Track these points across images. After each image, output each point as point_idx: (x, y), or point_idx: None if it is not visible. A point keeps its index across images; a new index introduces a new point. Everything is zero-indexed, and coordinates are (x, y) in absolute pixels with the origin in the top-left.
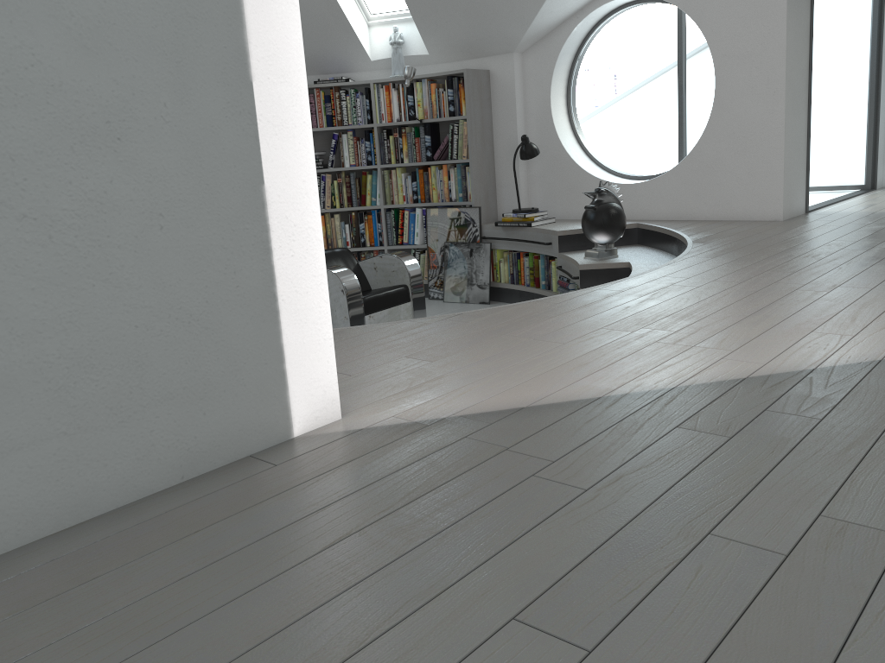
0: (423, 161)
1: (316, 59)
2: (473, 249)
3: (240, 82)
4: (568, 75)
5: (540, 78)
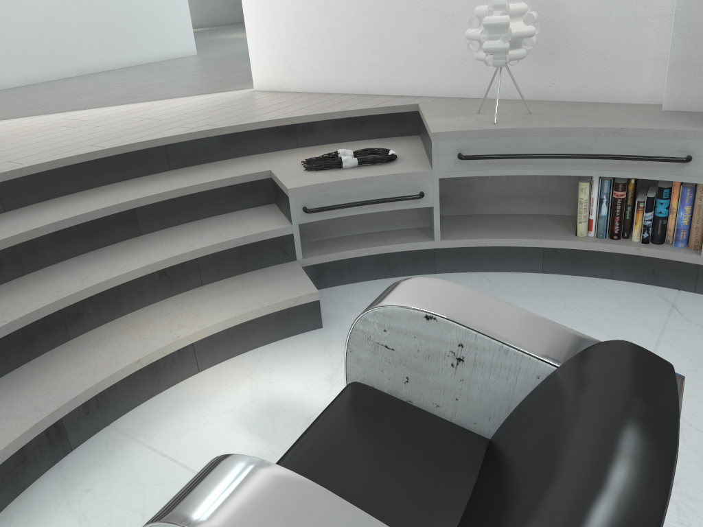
0: None
1: None
2: None
3: None
4: None
5: None
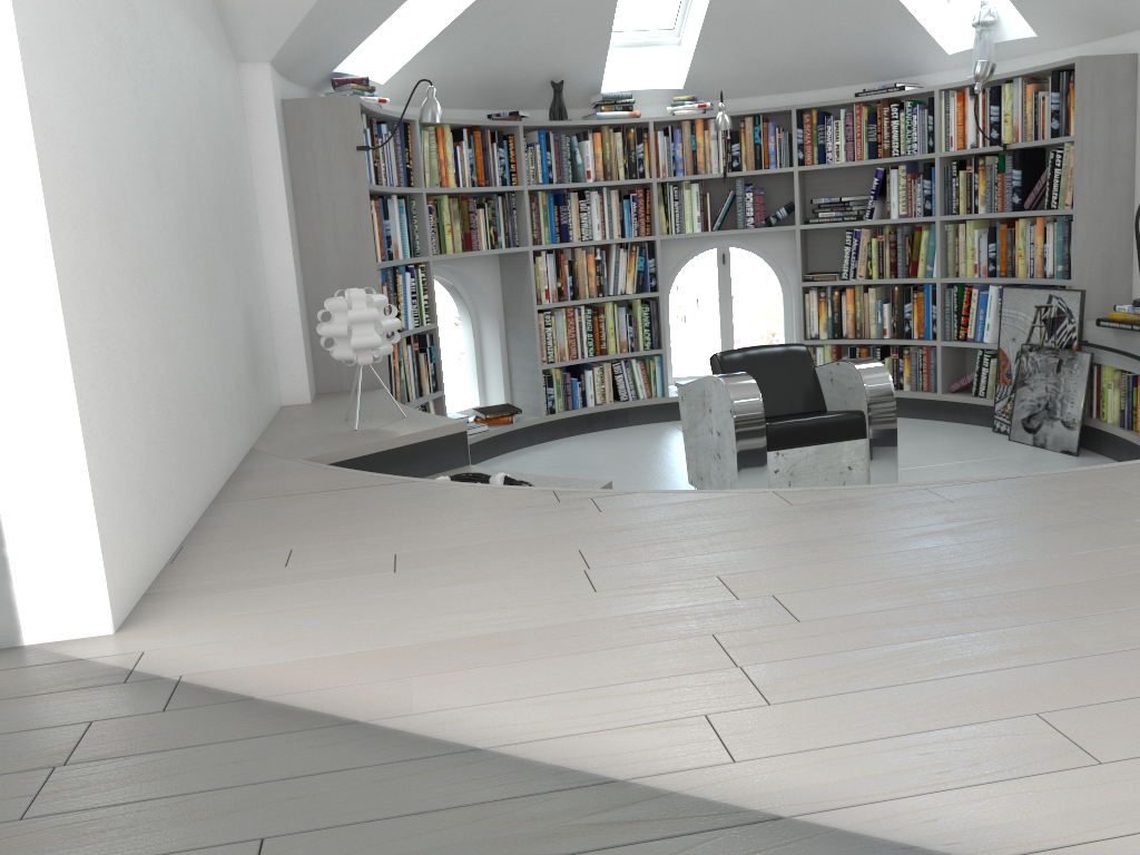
0: (1006, 210)
1: (864, 59)
2: (1062, 361)
3: None
4: None
5: None
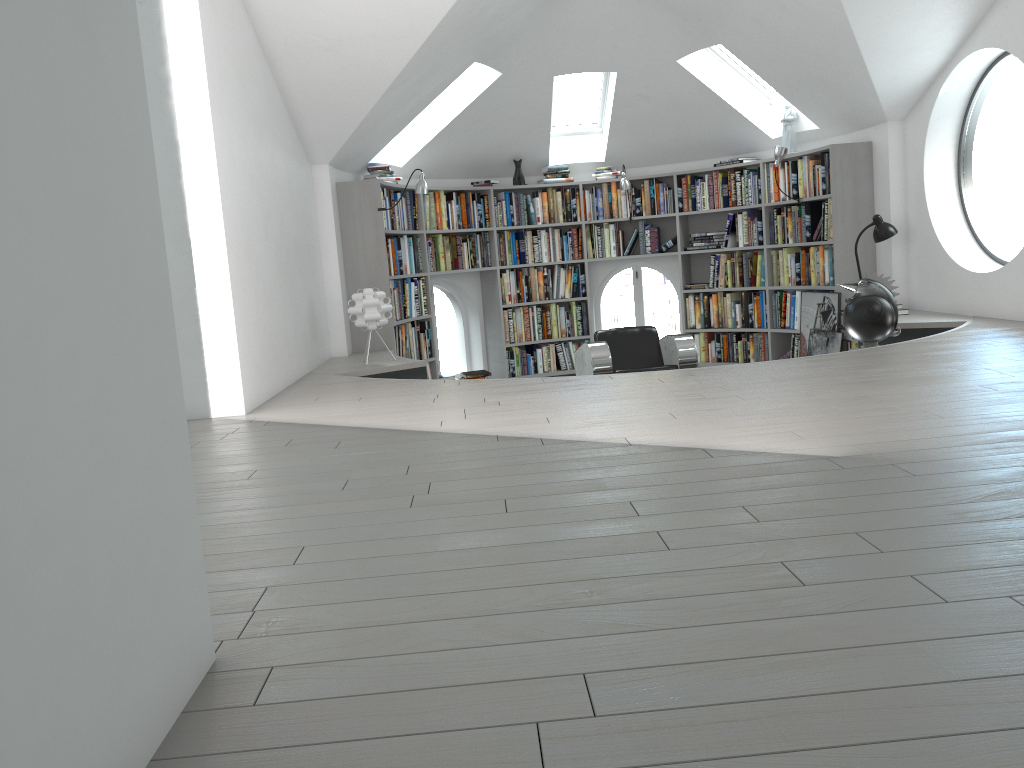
0: (803, 241)
1: (721, 142)
2: (828, 339)
3: (183, 239)
4: (957, 141)
5: (916, 147)
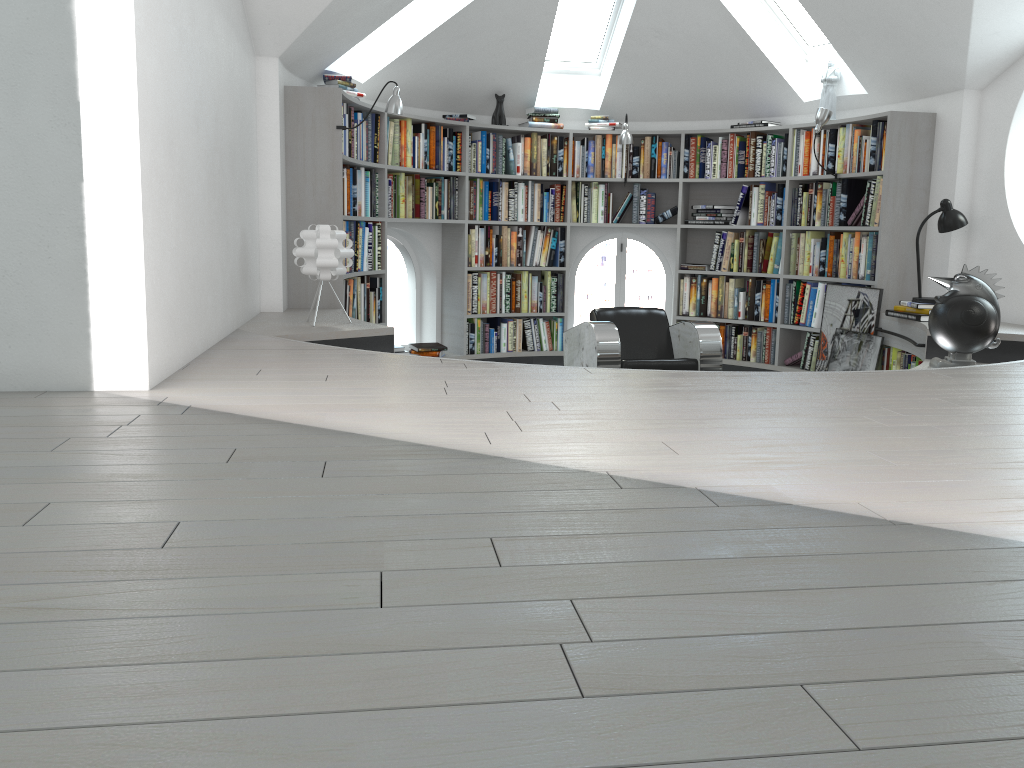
0: (834, 225)
1: (741, 100)
2: (862, 342)
3: (68, 101)
4: None
5: (997, 123)
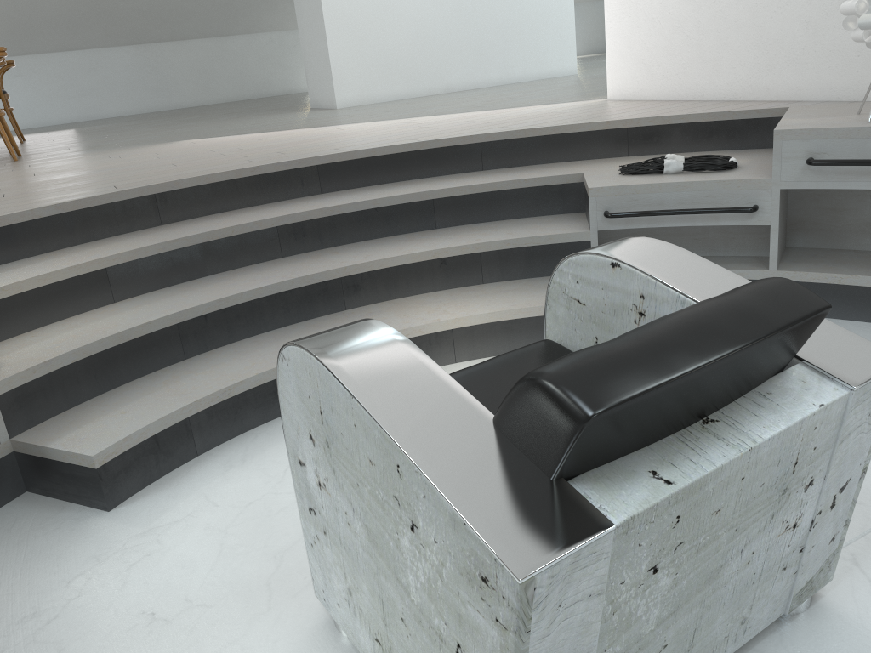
0: None
1: None
2: None
3: None
4: None
5: None
